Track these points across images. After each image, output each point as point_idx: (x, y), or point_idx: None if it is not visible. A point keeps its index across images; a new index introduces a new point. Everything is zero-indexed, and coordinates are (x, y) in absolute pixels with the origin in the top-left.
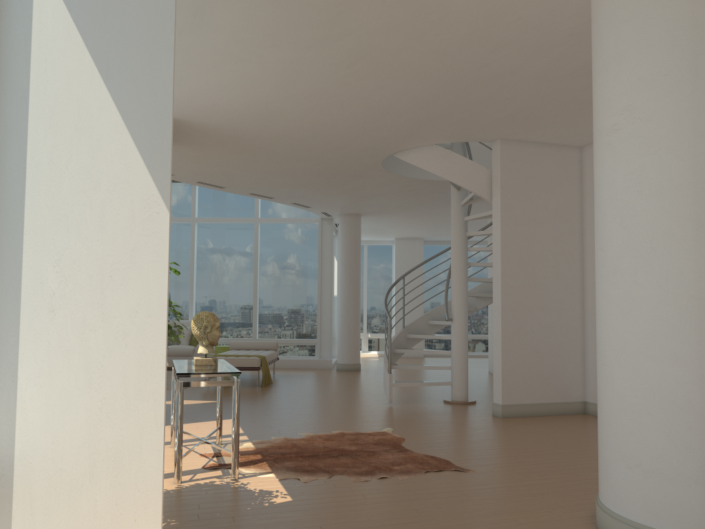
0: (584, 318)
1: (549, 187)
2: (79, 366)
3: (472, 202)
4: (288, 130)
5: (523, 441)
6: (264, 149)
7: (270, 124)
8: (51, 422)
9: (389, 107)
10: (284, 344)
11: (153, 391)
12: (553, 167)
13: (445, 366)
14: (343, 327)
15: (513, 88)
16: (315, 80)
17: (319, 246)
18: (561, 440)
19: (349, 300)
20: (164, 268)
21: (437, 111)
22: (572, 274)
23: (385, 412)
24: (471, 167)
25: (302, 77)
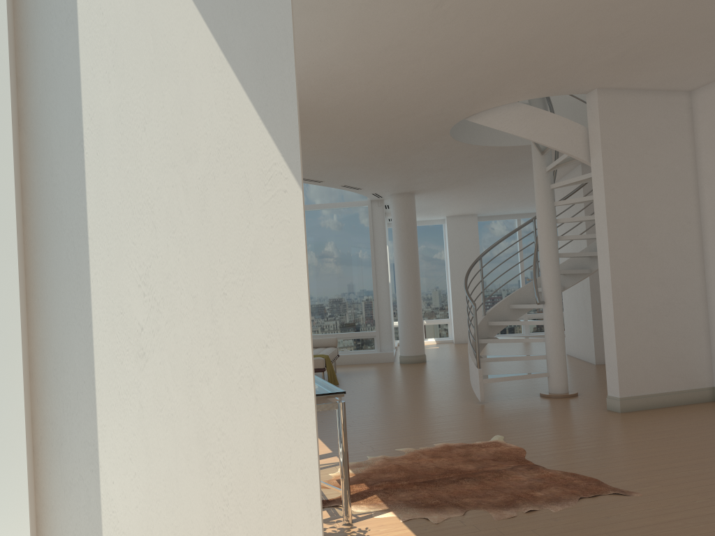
0: (707, 291)
1: (656, 141)
2: (189, 437)
3: (560, 166)
4: (350, 98)
5: (669, 444)
6: (320, 124)
7: (331, 92)
8: (156, 529)
9: (475, 57)
10: (341, 338)
11: (301, 466)
12: (659, 117)
13: (539, 356)
14: (404, 316)
15: (634, 18)
16: (393, 28)
17: (371, 230)
18: (714, 440)
19: (409, 287)
20: (302, 275)
21: (532, 58)
22: (689, 241)
23: (482, 414)
24: (563, 124)
25: (378, 26)
